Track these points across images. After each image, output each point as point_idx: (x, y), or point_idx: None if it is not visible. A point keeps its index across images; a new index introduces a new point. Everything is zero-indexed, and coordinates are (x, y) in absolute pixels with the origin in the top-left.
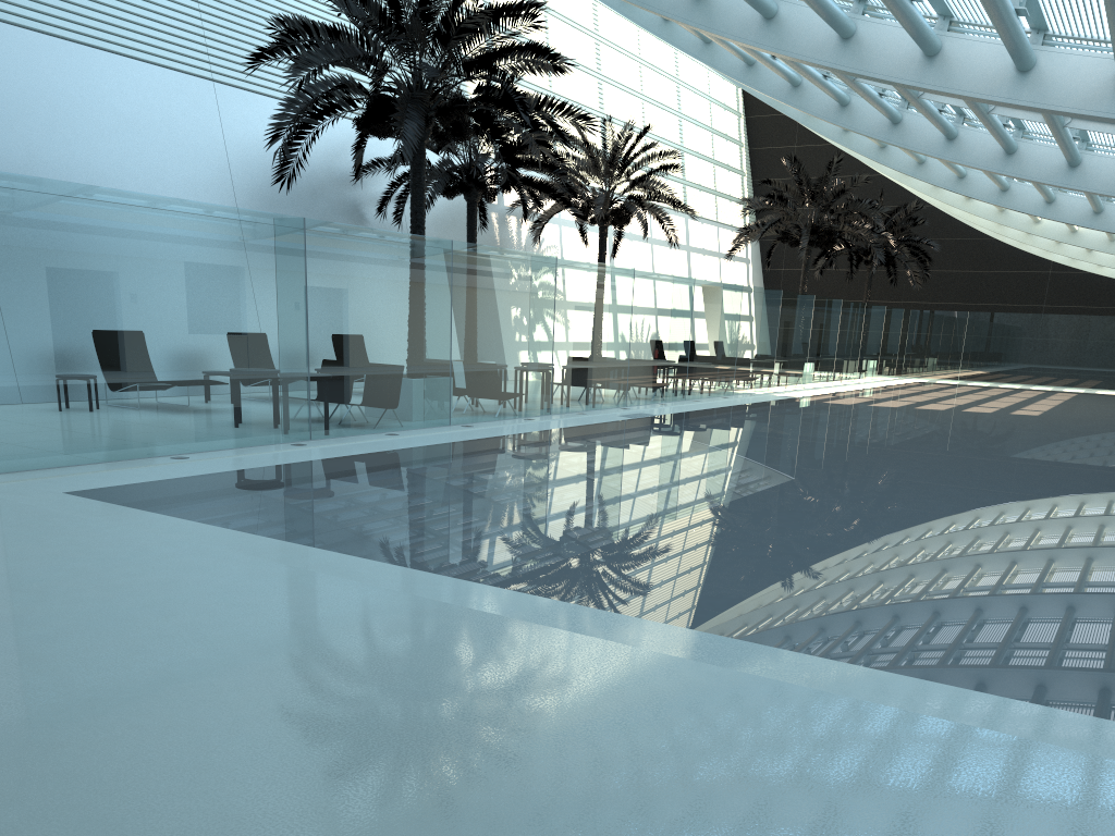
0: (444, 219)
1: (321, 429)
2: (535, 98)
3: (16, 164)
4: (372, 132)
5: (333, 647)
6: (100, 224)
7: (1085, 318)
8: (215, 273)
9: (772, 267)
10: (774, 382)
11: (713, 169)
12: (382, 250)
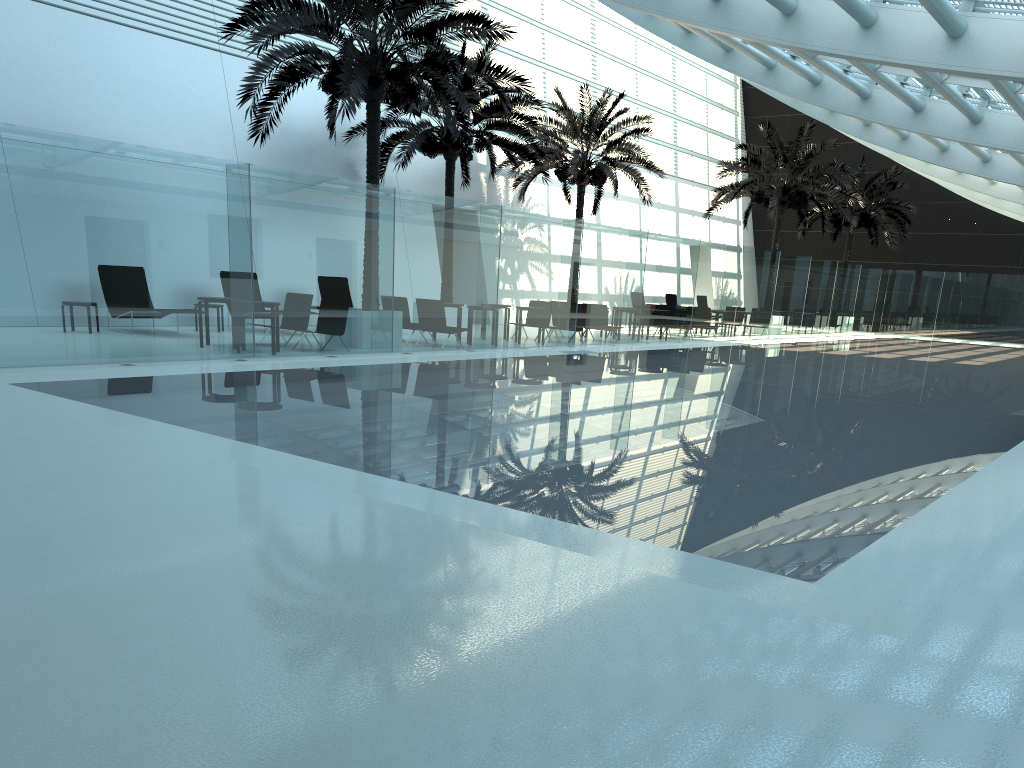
0: (434, 177)
1: (265, 348)
2: (475, 62)
3: (41, 123)
4: (334, 93)
5: (103, 480)
6: (57, 164)
7: None
8: (163, 209)
9: (762, 228)
10: (735, 331)
11: (706, 136)
12: (325, 195)
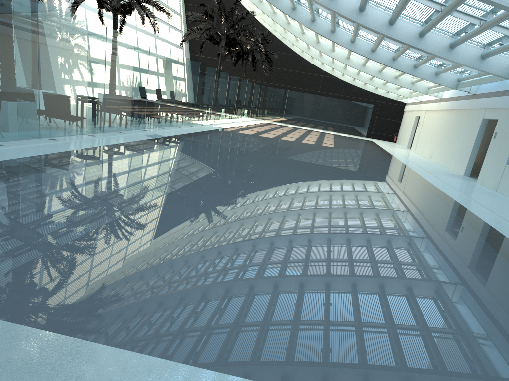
0: None
1: None
2: None
3: None
4: None
5: None
6: None
7: (336, 100)
8: None
9: (195, 54)
10: (211, 118)
11: None
12: None
